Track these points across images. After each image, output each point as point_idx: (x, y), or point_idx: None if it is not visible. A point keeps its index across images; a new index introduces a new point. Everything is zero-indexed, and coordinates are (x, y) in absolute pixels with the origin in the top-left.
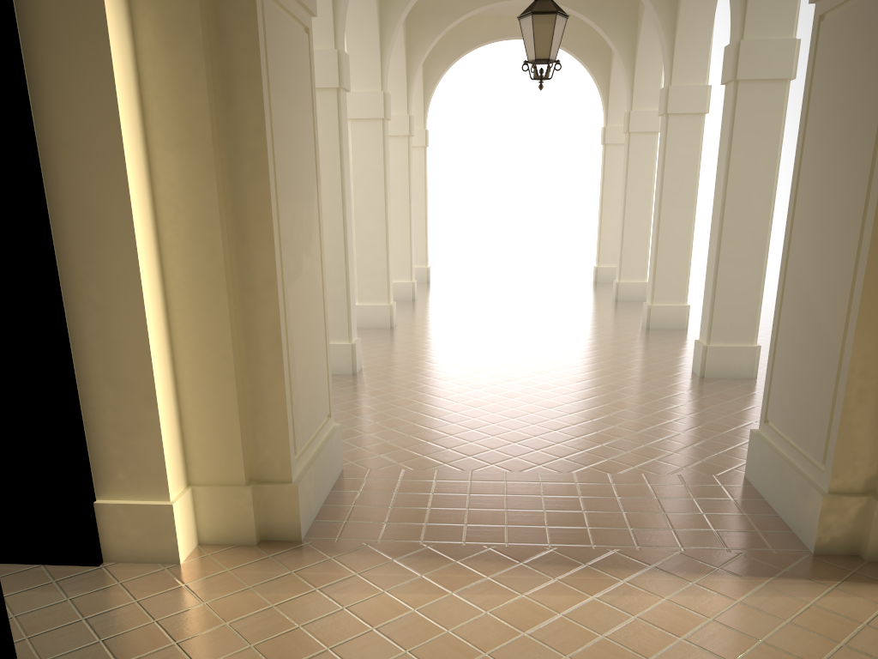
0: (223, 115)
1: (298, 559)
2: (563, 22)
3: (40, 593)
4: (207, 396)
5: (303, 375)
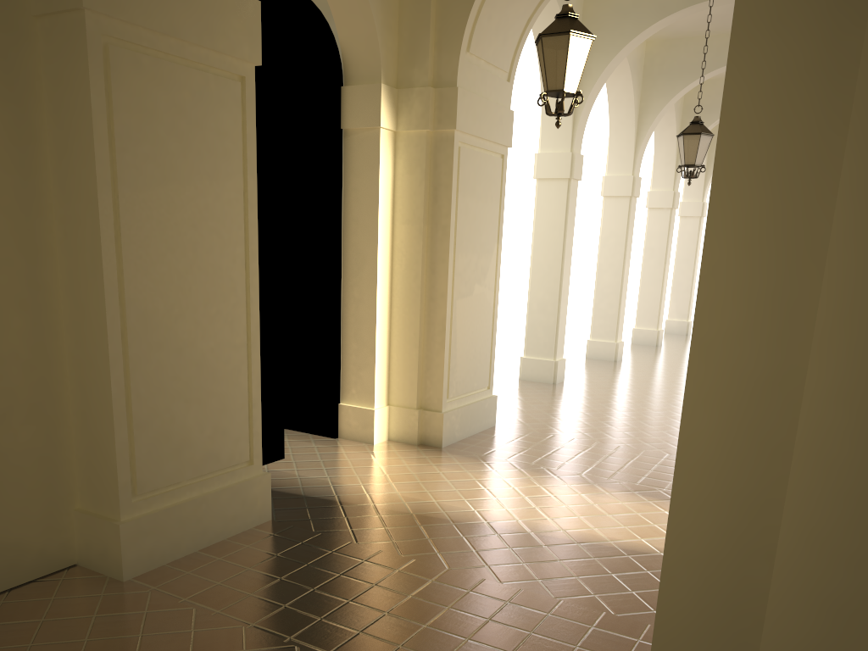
0: (431, 206)
1: (434, 453)
2: (709, 139)
3: (304, 442)
4: (404, 355)
5: (464, 354)
